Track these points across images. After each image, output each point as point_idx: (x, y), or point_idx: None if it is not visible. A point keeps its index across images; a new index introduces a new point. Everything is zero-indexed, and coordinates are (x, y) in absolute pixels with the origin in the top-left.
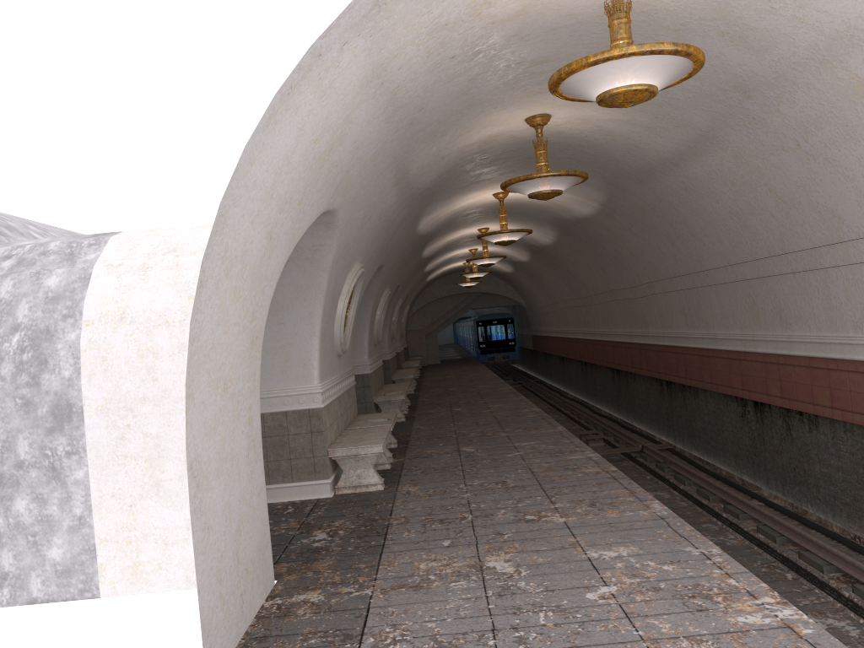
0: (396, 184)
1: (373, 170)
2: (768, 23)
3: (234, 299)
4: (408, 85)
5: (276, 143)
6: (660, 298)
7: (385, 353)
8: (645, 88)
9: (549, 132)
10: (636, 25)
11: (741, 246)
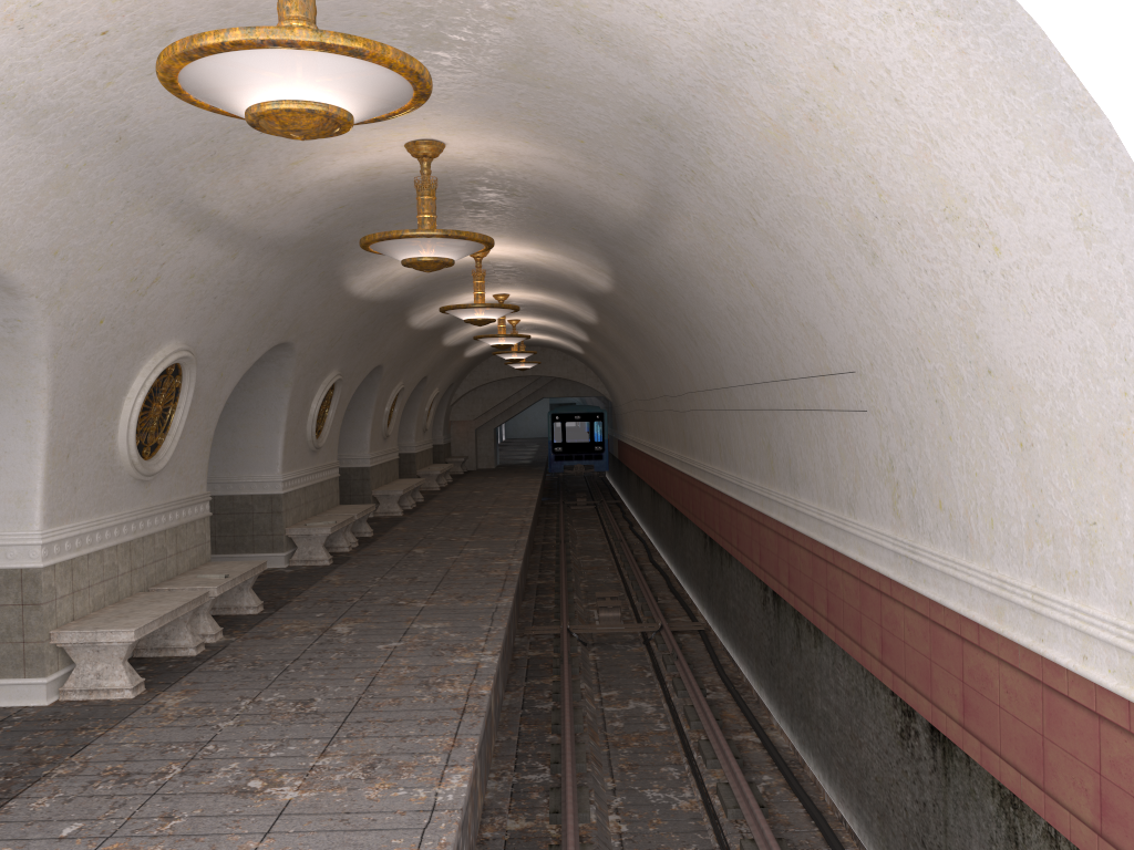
0: (196, 231)
1: (79, 210)
2: (621, 15)
3: None
4: (24, 75)
5: None
6: (700, 416)
7: (364, 457)
8: (308, 108)
9: (467, 168)
10: (443, 5)
11: (749, 360)
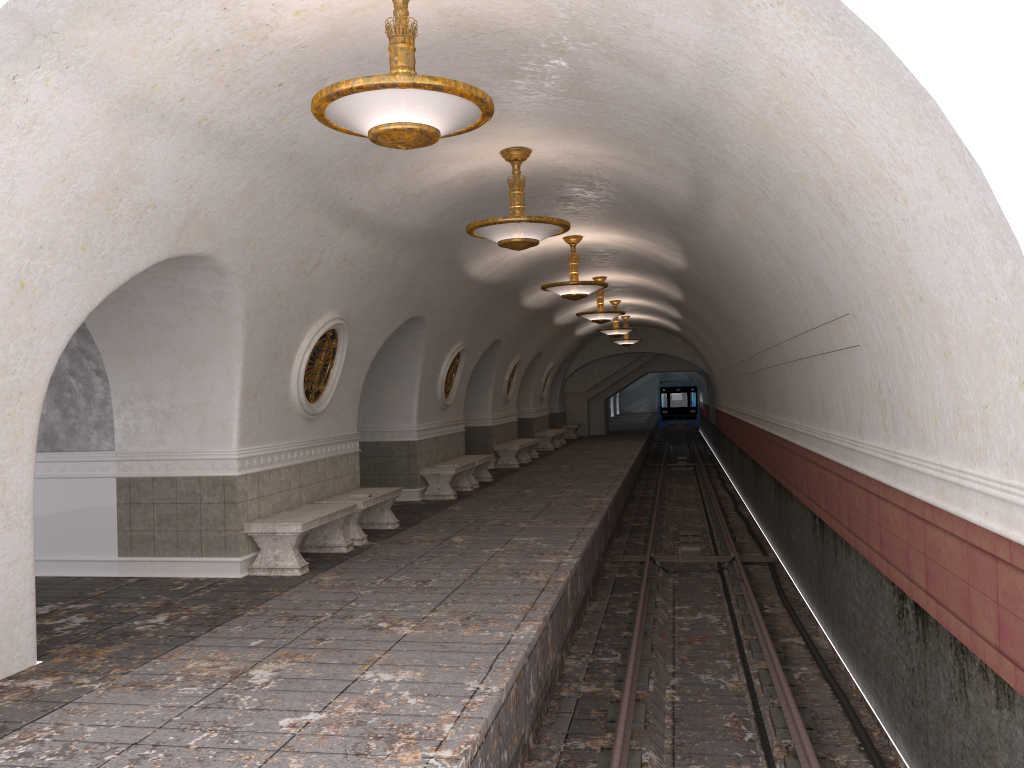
0: (346, 225)
1: (264, 211)
2: (637, 45)
3: None
4: (229, 117)
5: None
6: (767, 374)
7: (487, 418)
8: (408, 127)
9: (552, 168)
10: (512, 47)
11: (789, 317)
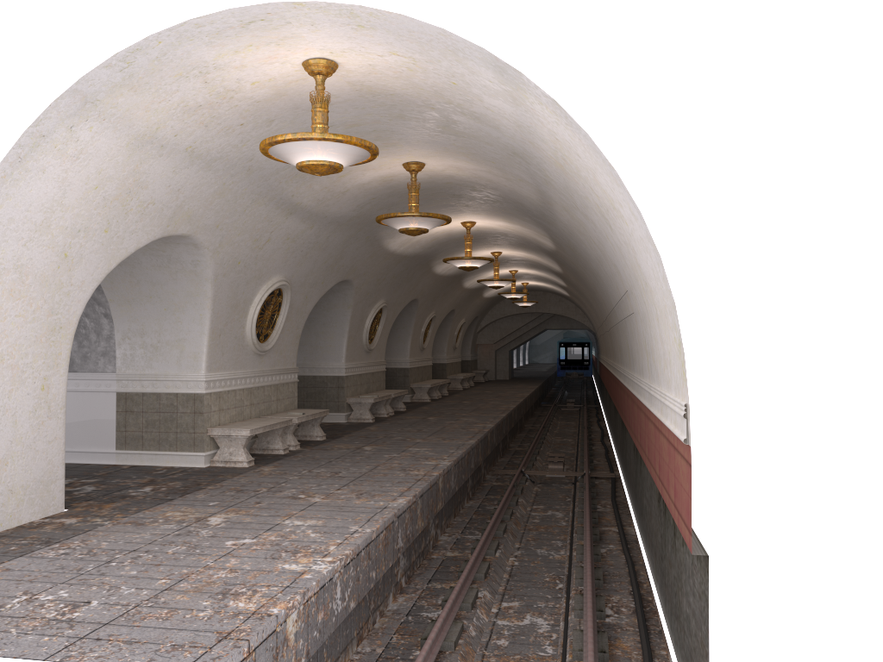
0: (289, 213)
1: (229, 204)
2: (478, 109)
3: (11, 297)
4: (206, 145)
5: (28, 192)
6: (614, 332)
7: (405, 361)
8: (321, 163)
9: (442, 176)
10: (400, 103)
11: (612, 290)
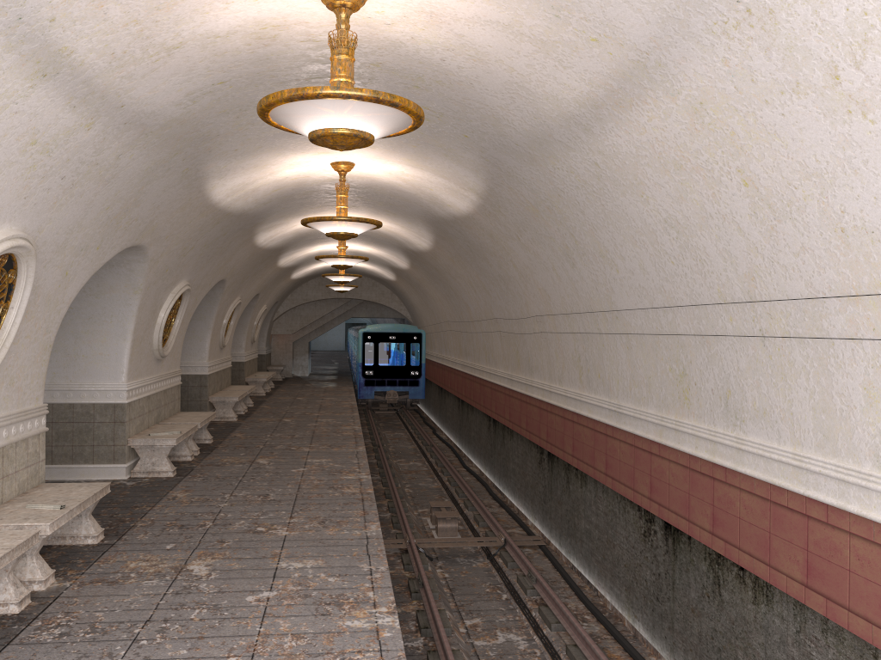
0: (40, 75)
1: None
2: None
3: None
4: None
5: None
6: (551, 339)
7: (203, 365)
8: None
9: (379, 42)
10: None
11: (675, 280)
